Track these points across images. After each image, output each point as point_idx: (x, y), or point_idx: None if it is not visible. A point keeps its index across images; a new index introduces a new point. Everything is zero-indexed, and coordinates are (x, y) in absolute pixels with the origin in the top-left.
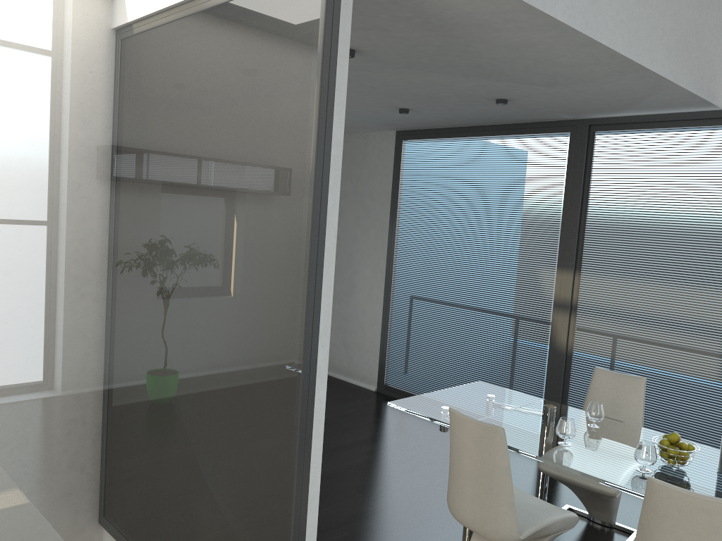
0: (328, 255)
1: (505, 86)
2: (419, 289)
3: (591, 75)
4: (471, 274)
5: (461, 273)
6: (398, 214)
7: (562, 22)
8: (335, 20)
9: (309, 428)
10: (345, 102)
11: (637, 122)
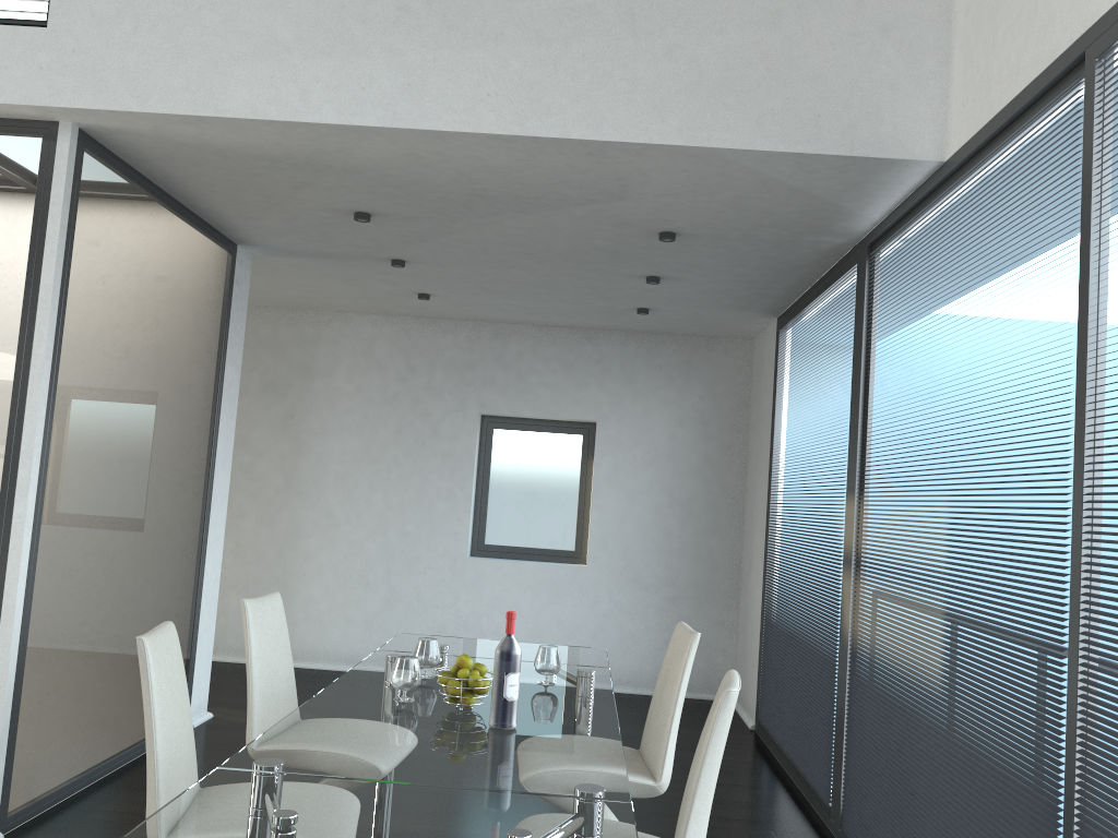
0: (33, 383)
1: (596, 213)
2: (777, 555)
3: (587, 168)
4: (805, 522)
5: (799, 523)
6: (775, 442)
7: (340, 124)
8: (47, 187)
9: (6, 539)
10: (57, 251)
11: (894, 220)
